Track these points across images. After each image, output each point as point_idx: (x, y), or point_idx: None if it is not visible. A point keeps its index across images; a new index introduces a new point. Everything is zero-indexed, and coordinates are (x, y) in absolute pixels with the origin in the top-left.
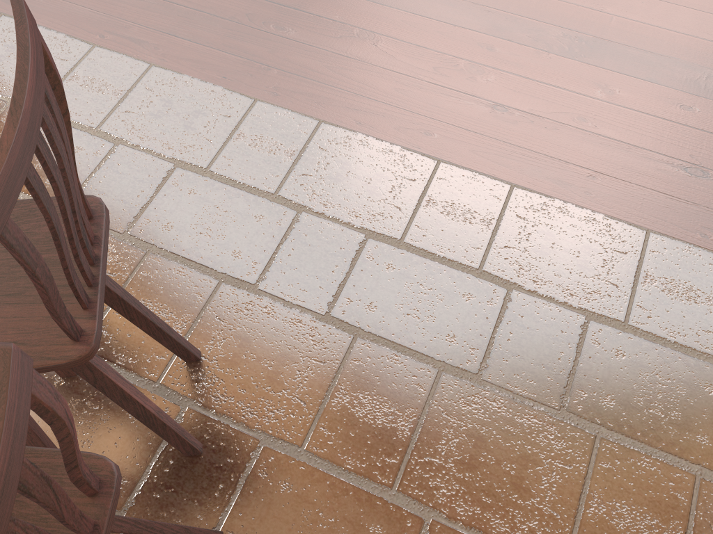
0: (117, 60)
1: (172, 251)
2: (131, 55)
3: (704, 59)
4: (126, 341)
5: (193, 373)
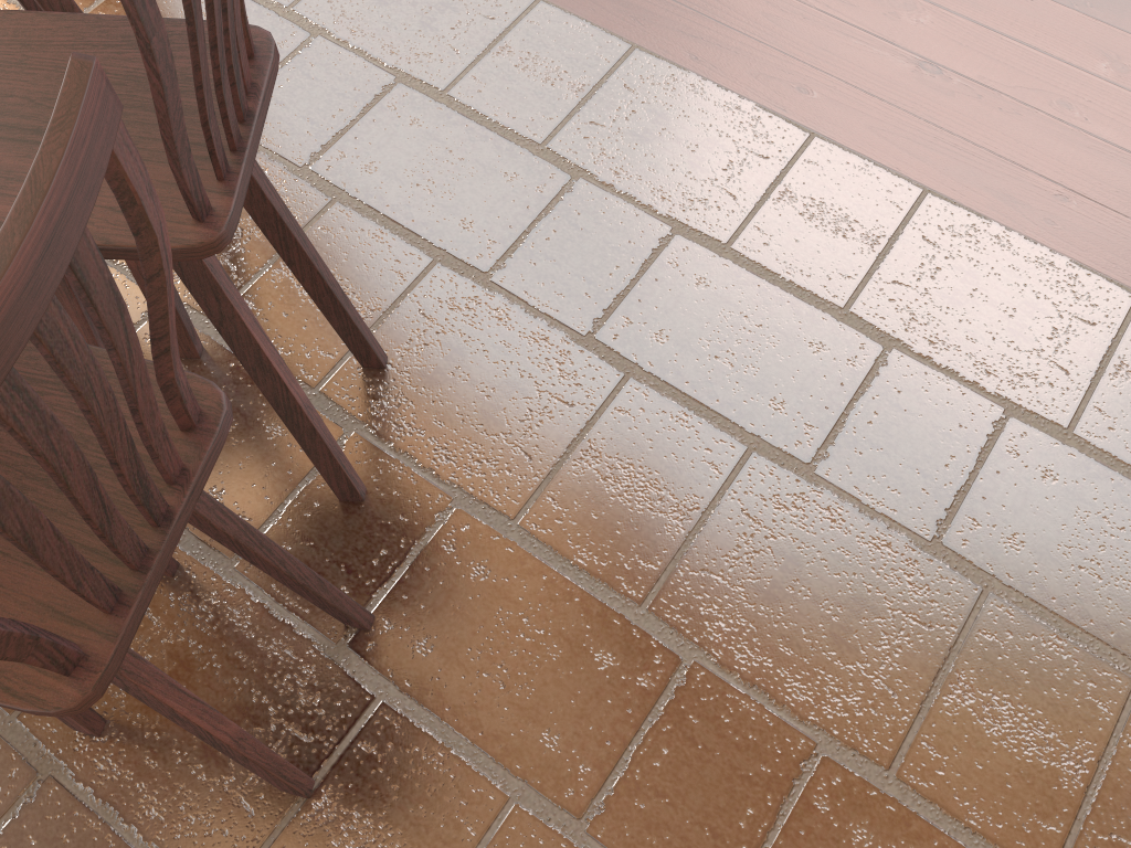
0: None
1: (370, 204)
2: None
3: None
4: (279, 323)
5: (370, 385)
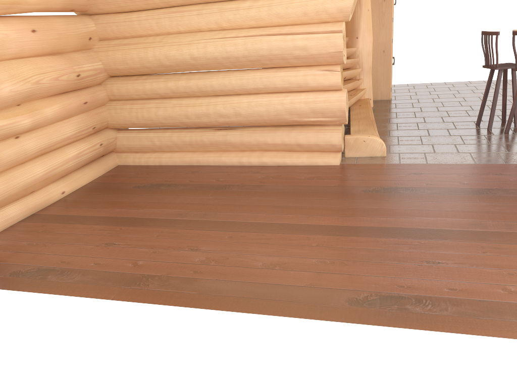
0: None
1: None
2: None
3: (428, 196)
4: None
5: None
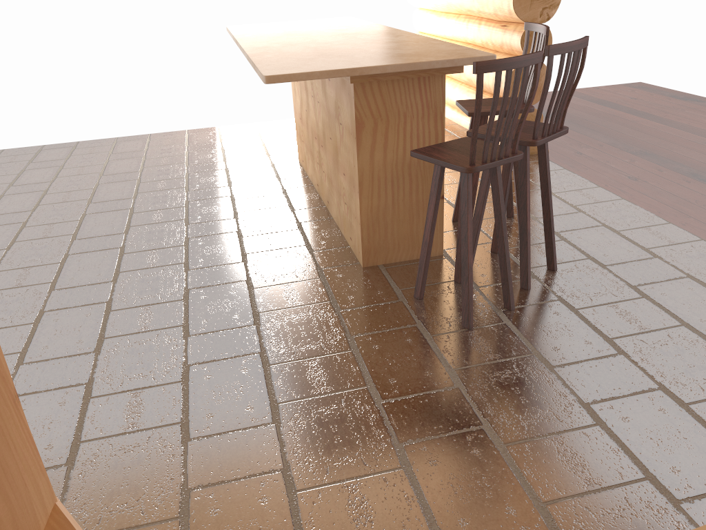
0: (606, 193)
1: (573, 243)
2: (614, 193)
3: None
4: None
5: (547, 272)
